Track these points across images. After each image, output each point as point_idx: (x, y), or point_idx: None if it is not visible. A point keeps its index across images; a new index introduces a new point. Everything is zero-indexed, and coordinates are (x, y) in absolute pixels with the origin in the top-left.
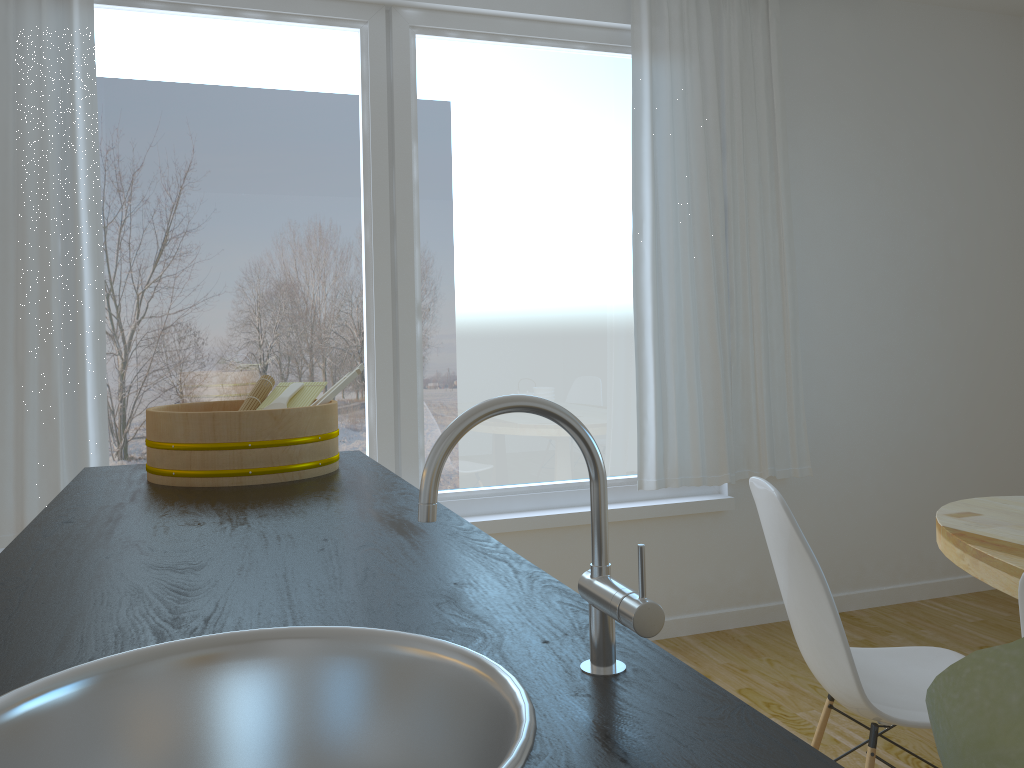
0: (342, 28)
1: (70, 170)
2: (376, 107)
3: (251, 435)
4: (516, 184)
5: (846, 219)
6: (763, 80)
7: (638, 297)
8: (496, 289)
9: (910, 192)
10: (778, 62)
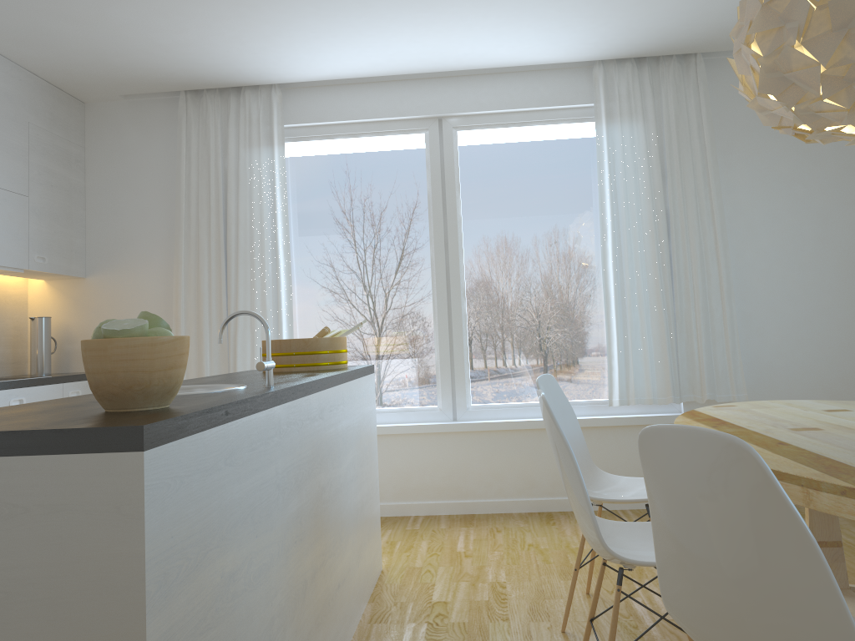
0: (415, 134)
1: (274, 230)
2: (434, 177)
3: (295, 349)
4: (524, 213)
5: (777, 214)
6: (695, 125)
7: (606, 279)
8: (513, 279)
9: (836, 189)
10: (706, 112)
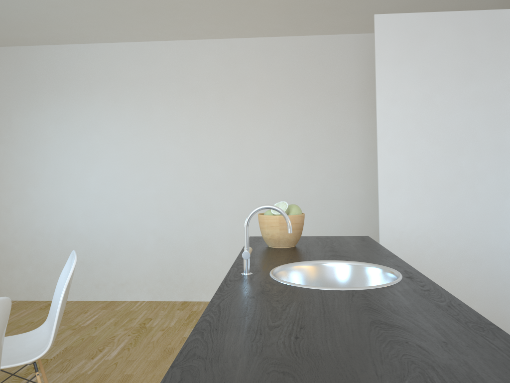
0: None
1: None
2: None
3: None
4: None
5: None
6: None
7: None
8: None
9: None
10: None
